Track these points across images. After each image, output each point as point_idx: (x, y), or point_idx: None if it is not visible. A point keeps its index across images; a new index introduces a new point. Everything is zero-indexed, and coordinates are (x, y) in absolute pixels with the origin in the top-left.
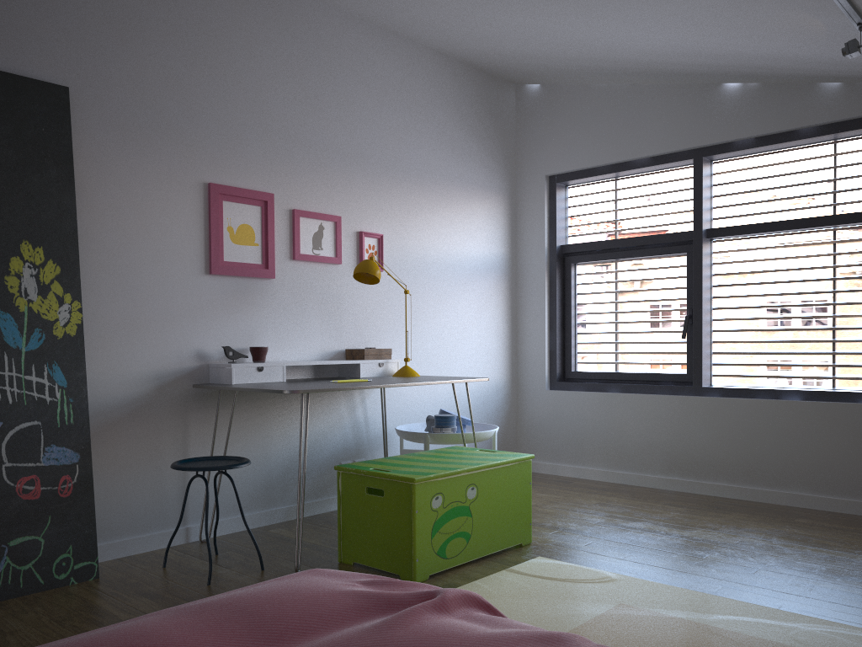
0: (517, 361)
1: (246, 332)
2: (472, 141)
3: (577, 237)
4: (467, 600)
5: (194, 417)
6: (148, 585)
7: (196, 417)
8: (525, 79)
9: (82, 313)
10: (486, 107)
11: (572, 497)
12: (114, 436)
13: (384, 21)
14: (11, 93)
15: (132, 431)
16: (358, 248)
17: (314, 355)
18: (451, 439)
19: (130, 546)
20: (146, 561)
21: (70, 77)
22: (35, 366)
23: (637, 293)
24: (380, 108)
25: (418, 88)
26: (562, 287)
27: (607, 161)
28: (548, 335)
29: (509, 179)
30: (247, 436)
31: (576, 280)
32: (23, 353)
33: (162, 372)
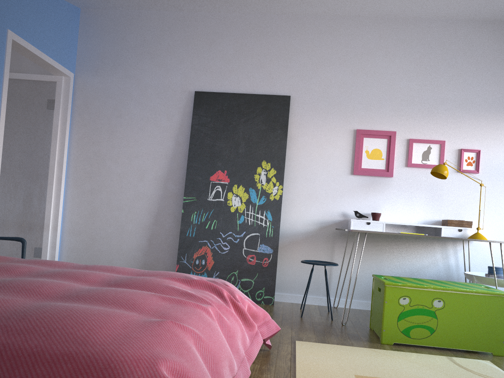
0: None
1: (372, 205)
2: None
3: None
4: (209, 287)
5: (337, 245)
6: (282, 311)
7: (339, 245)
8: None
9: (282, 190)
10: None
11: None
12: (297, 247)
13: (486, 17)
14: (267, 102)
15: (305, 246)
16: (458, 159)
17: (418, 221)
18: (489, 281)
19: (299, 299)
20: (299, 306)
21: (292, 91)
22: (260, 211)
23: None
24: (486, 71)
25: None
26: None
27: None
28: None
29: None
30: (368, 260)
31: None
32: (256, 205)
33: (322, 221)
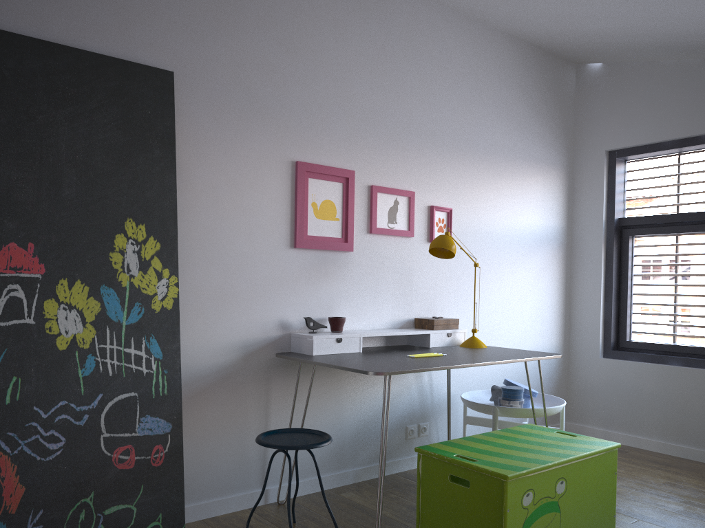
0: (569, 328)
1: (325, 302)
2: (535, 119)
3: (636, 210)
4: None
5: (275, 384)
6: None
7: (277, 384)
8: (588, 58)
9: (179, 288)
10: (548, 86)
11: (636, 472)
12: (203, 403)
13: (460, 5)
14: (121, 78)
15: (219, 398)
16: (428, 221)
17: (386, 324)
18: (521, 413)
19: (213, 507)
20: (228, 526)
21: (175, 62)
22: (134, 339)
23: (702, 267)
24: (453, 88)
25: (488, 69)
26: (619, 259)
27: (674, 136)
28: (603, 305)
29: (567, 155)
30: (323, 402)
31: (633, 252)
32: (123, 326)
33: (248, 341)
